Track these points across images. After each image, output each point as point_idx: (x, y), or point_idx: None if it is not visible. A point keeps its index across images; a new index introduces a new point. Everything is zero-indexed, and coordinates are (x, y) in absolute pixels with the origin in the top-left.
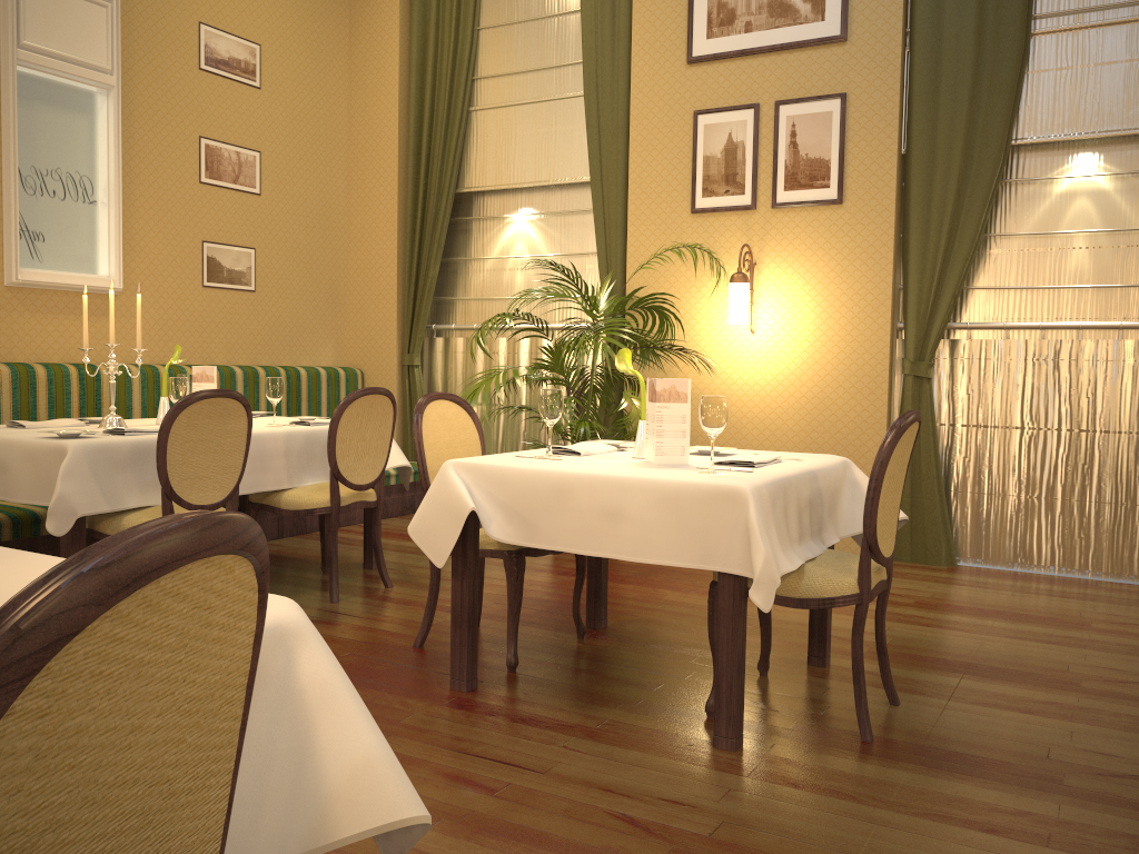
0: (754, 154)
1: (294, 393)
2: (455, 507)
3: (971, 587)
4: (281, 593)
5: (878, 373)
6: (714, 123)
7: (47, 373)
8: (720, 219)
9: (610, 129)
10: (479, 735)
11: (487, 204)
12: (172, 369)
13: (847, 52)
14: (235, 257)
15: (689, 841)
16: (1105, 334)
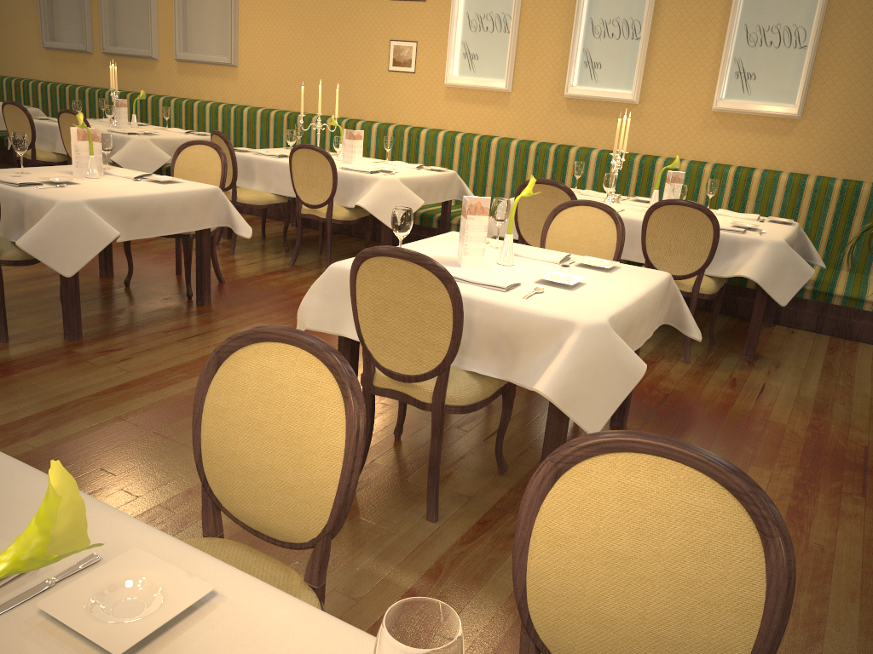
0: None
1: None
2: None
3: None
4: None
5: None
6: None
7: (711, 171)
8: None
9: None
10: None
11: None
12: (820, 181)
13: None
14: None
15: None
16: None
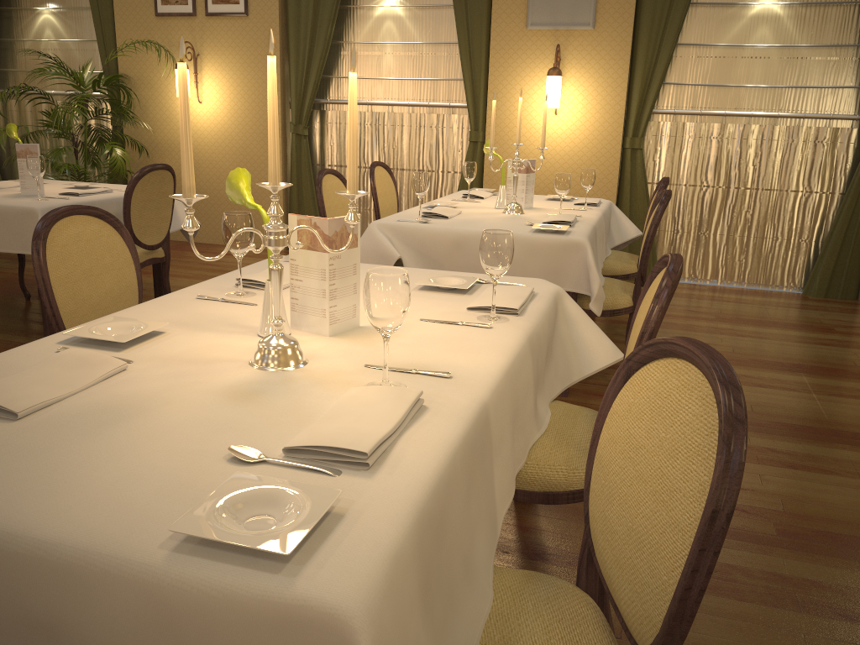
0: None
1: None
2: None
3: None
4: None
5: None
6: None
7: None
8: (174, 22)
9: None
10: None
11: None
12: None
13: None
14: None
15: None
16: (403, 109)
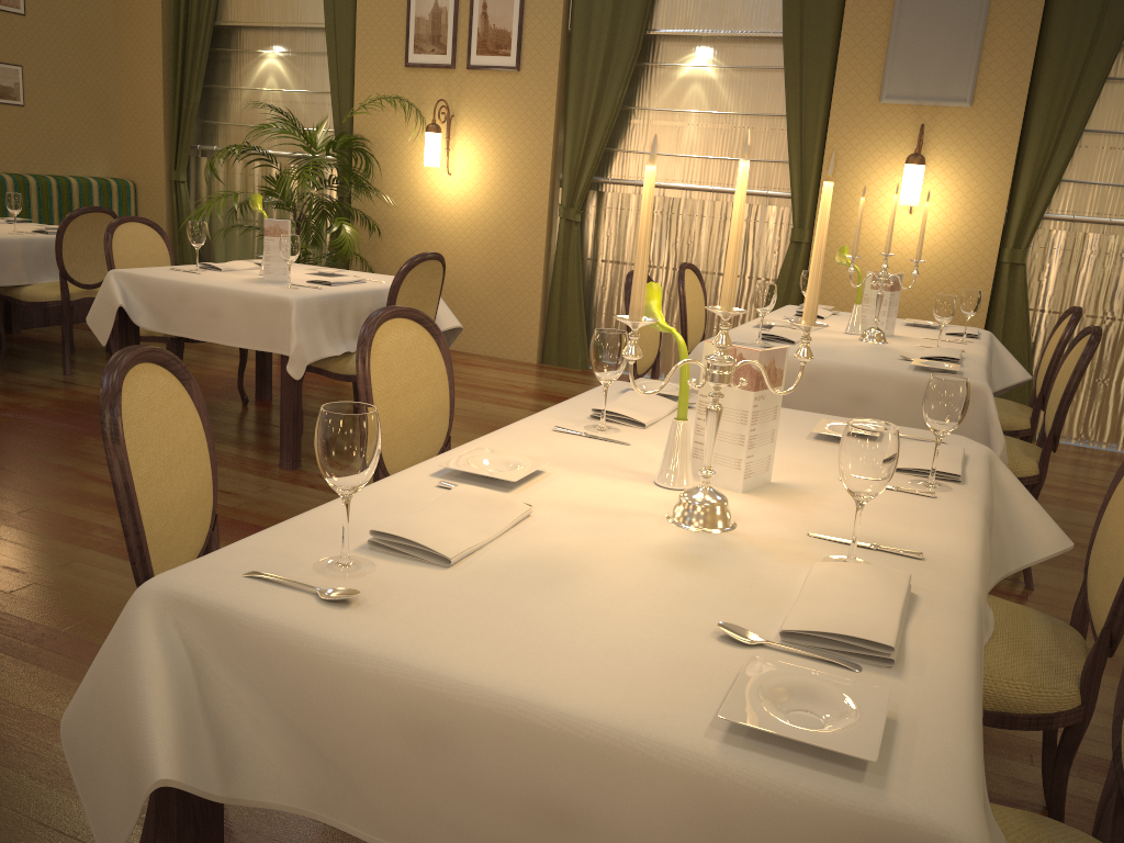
0: (454, 20)
1: (65, 200)
2: (111, 304)
3: (580, 384)
4: (27, 367)
5: (540, 215)
6: None
7: None
8: (427, 74)
9: None
10: None
11: (244, 38)
12: None
13: None
14: (2, 74)
15: (218, 509)
16: (704, 195)
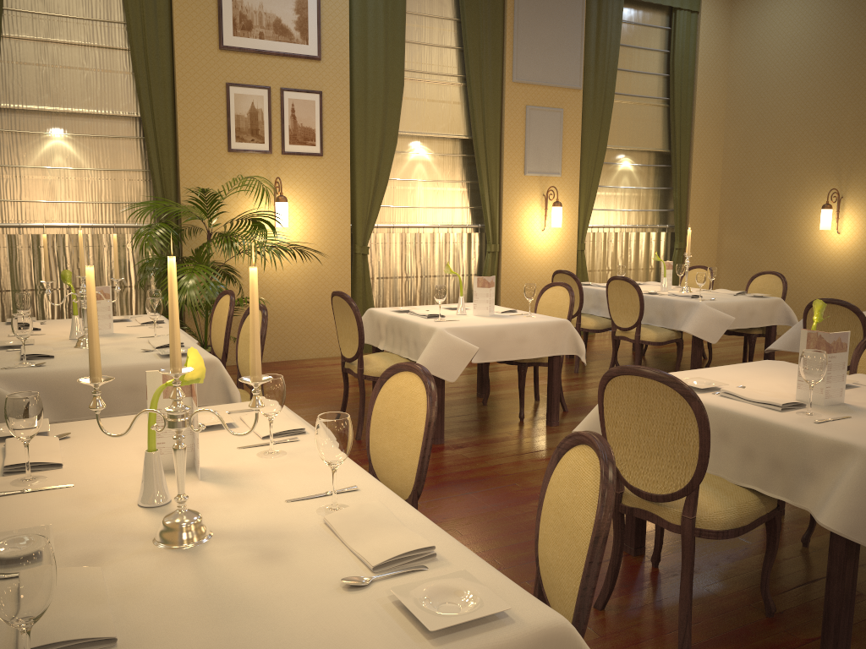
0: (270, 118)
1: None
2: (463, 350)
3: None
4: None
5: (345, 253)
6: (241, 94)
7: None
8: (248, 157)
9: (158, 82)
10: (501, 450)
11: (20, 119)
12: None
13: (321, 67)
14: None
15: None
16: (430, 230)
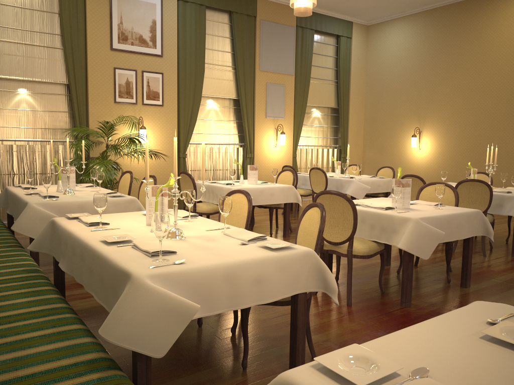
0: (136, 86)
1: None
2: None
3: None
4: None
5: None
6: (122, 73)
7: None
8: (125, 106)
9: (78, 66)
10: None
11: (3, 83)
12: None
13: (162, 60)
14: None
15: None
16: (218, 145)
